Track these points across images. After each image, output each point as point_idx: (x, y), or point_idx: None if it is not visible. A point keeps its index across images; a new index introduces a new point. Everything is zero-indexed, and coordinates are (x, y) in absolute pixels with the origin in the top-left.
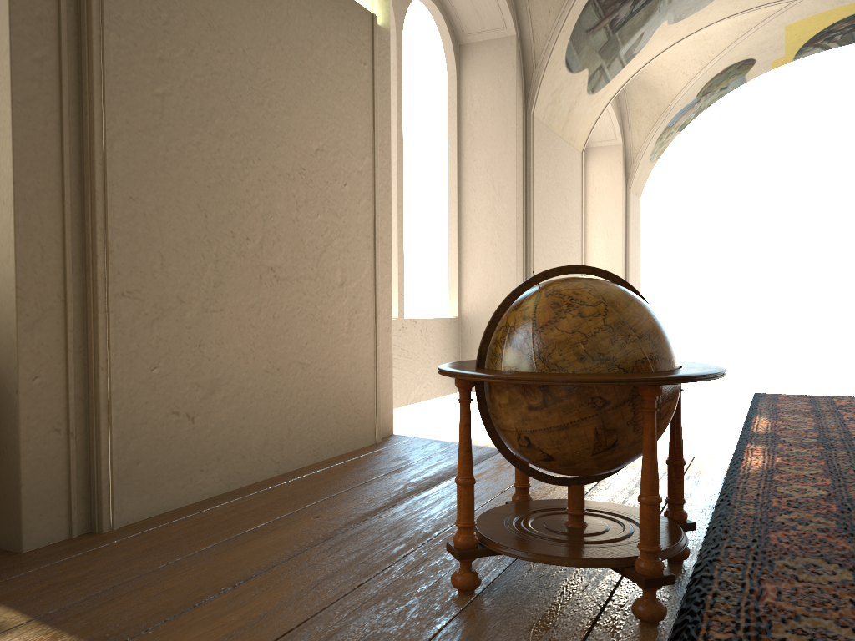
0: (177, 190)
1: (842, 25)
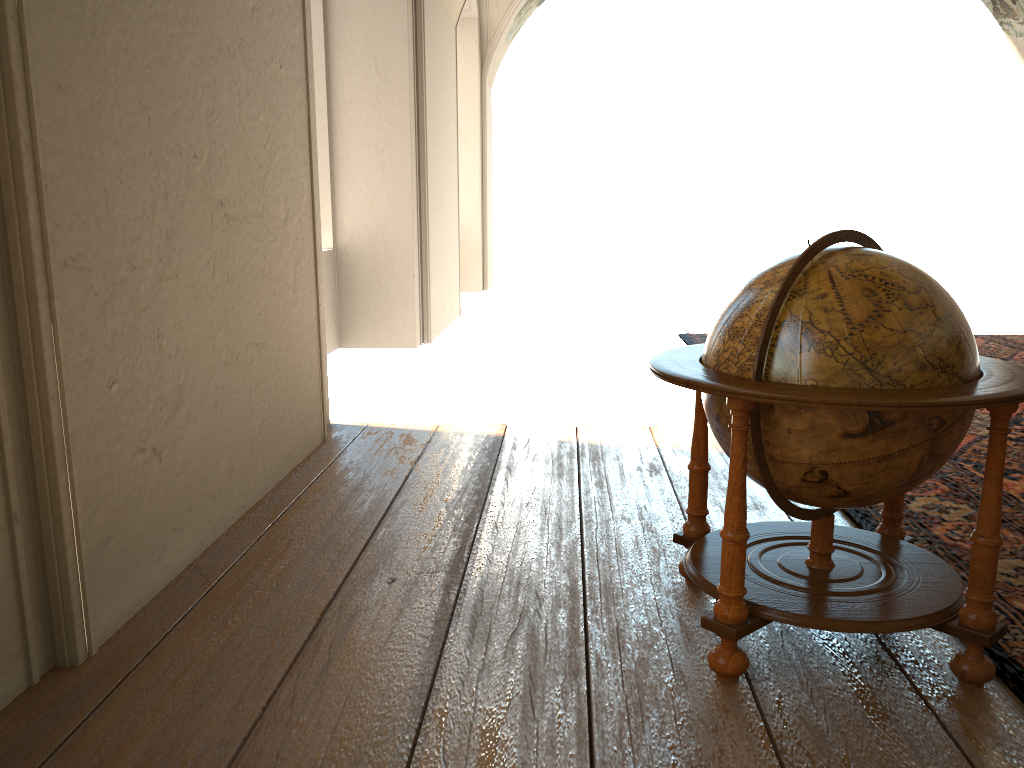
0: (113, 73)
1: None
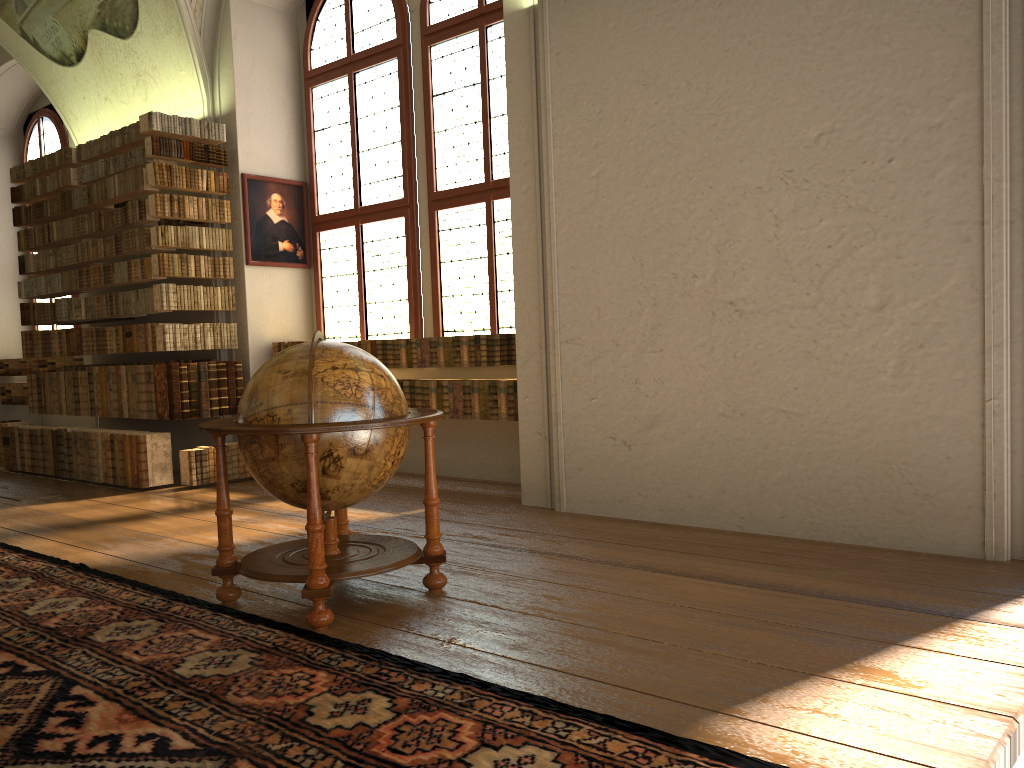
0: (612, 250)
1: None
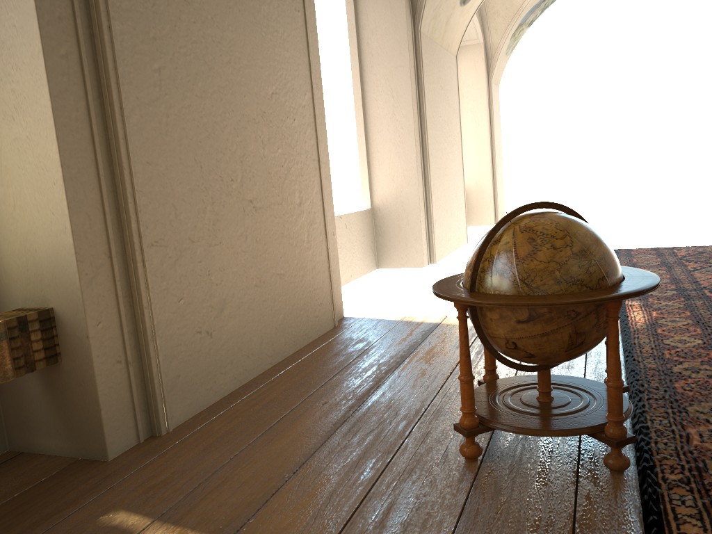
0: (179, 149)
1: None
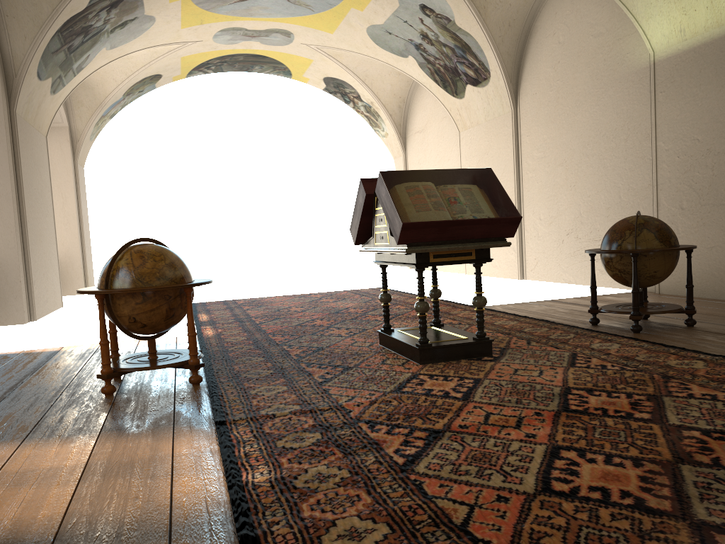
0: None
1: (215, 61)
